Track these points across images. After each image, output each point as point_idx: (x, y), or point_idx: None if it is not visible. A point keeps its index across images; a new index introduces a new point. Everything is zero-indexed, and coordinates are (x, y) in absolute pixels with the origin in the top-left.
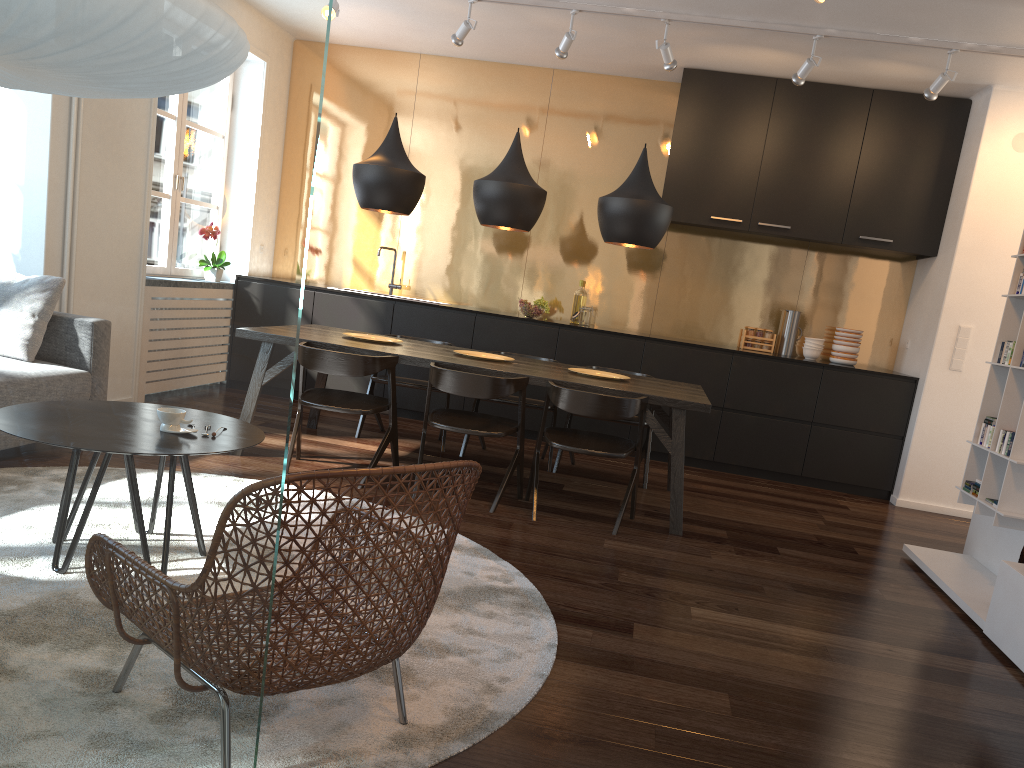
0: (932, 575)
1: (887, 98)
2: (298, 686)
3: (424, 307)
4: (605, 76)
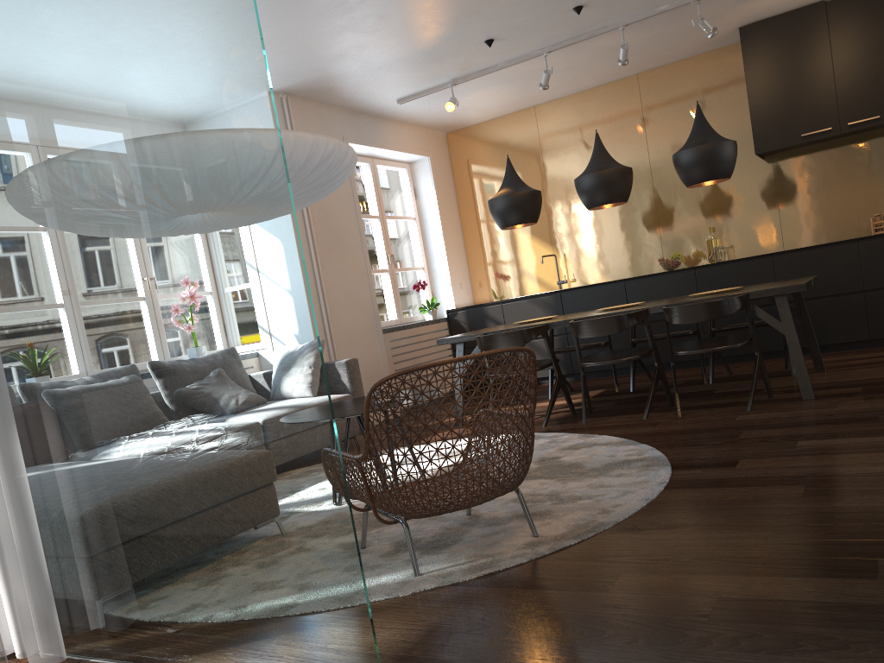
0: None
1: None
2: (443, 508)
3: (583, 289)
4: (680, 61)
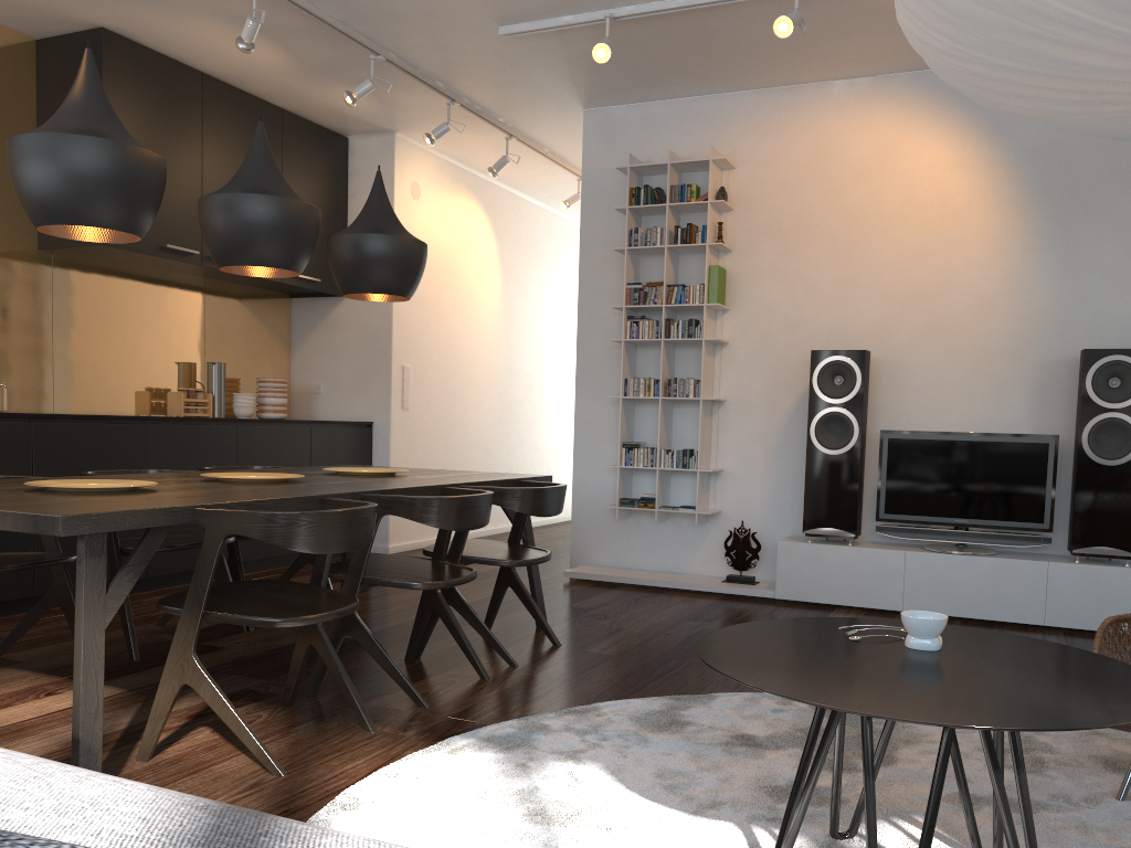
0: (648, 582)
1: (294, 122)
2: None
3: None
4: None
